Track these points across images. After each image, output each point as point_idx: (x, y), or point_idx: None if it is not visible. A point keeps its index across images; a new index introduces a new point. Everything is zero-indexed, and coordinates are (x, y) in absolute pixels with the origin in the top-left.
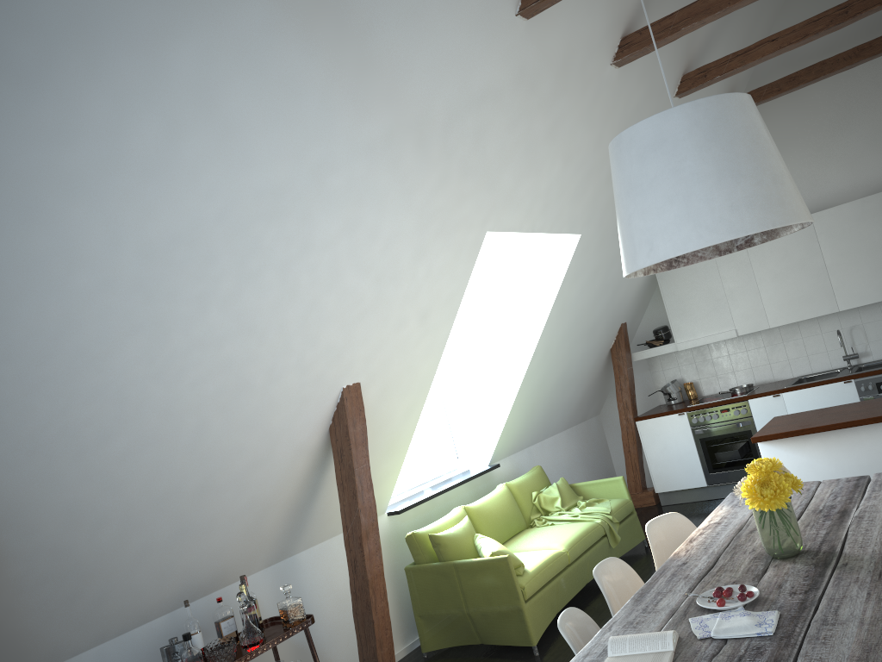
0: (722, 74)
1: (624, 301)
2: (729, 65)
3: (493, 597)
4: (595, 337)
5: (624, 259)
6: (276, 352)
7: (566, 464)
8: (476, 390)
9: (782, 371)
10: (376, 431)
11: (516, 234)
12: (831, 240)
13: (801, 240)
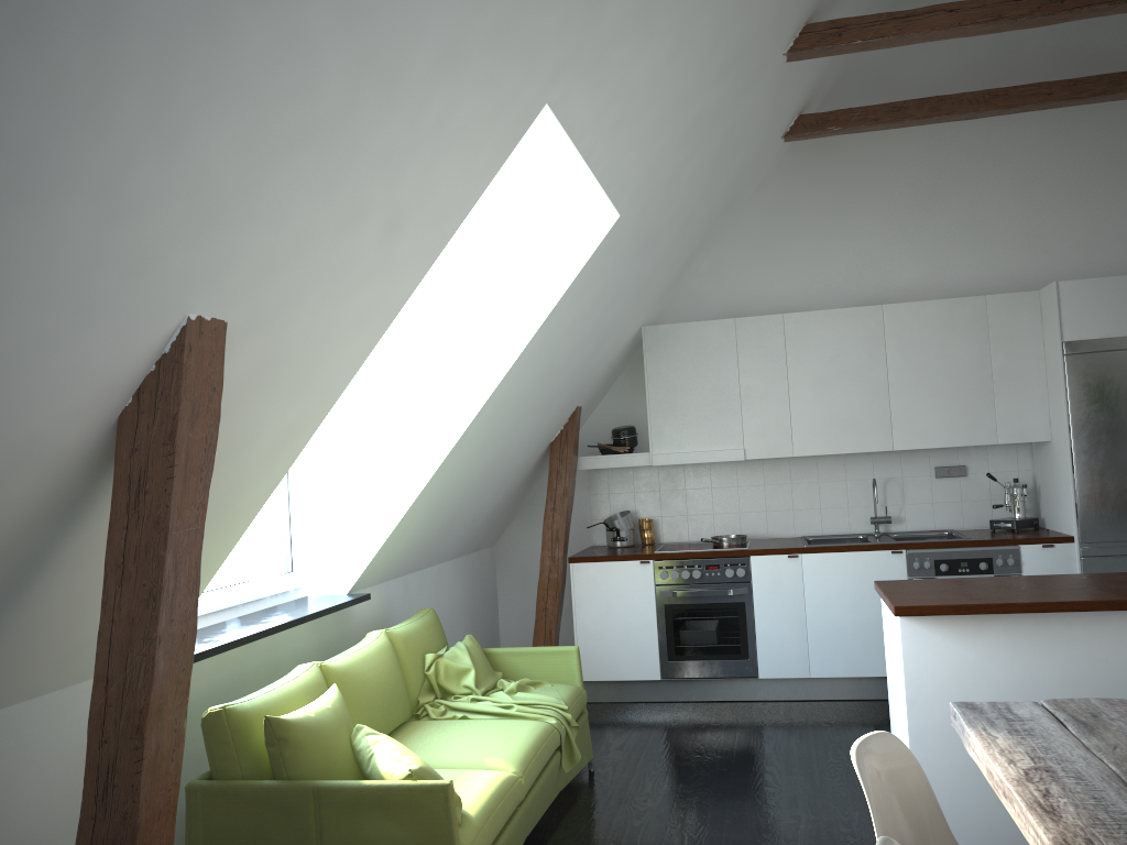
0: (866, 40)
1: (596, 370)
2: (880, 29)
3: None
4: (548, 414)
5: None
6: (61, 100)
7: (448, 614)
8: (356, 454)
9: (781, 525)
10: None
11: (564, 151)
12: (903, 347)
13: (863, 339)
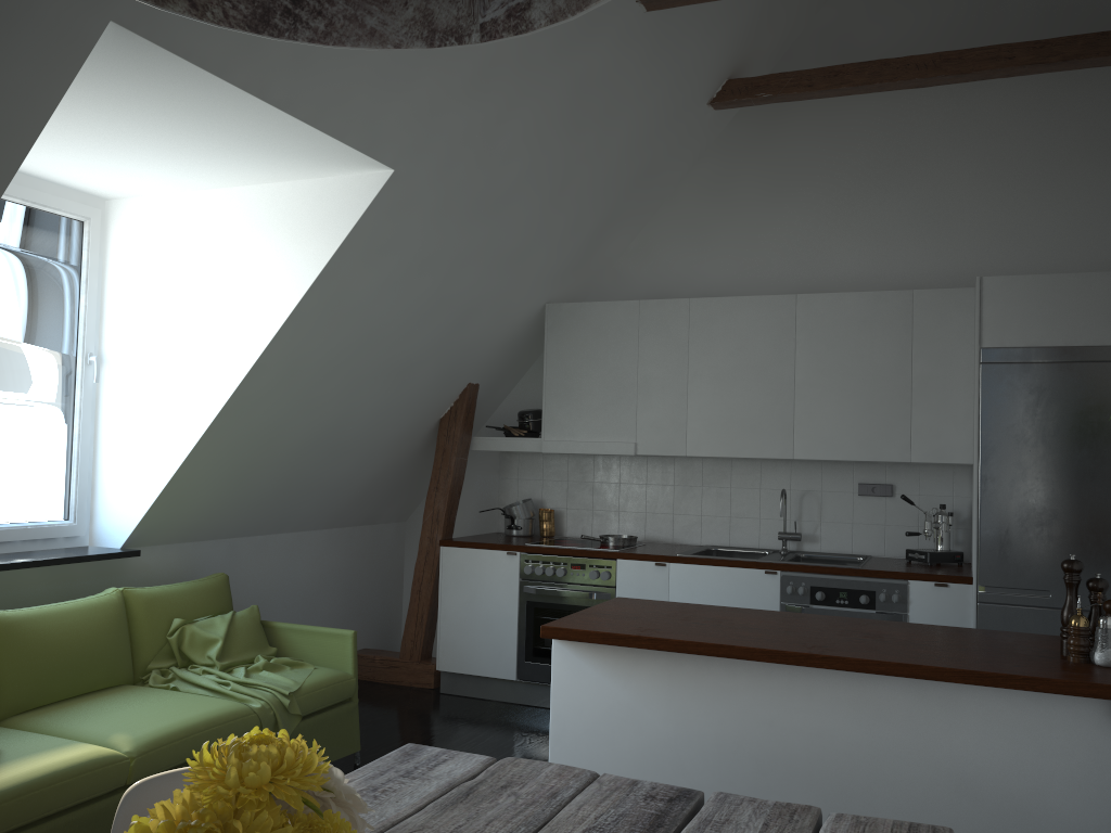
0: None
1: (479, 345)
2: None
3: None
4: (410, 387)
5: None
6: None
7: (307, 584)
8: (141, 407)
9: (688, 531)
10: None
11: (218, 84)
12: (815, 343)
13: (772, 331)
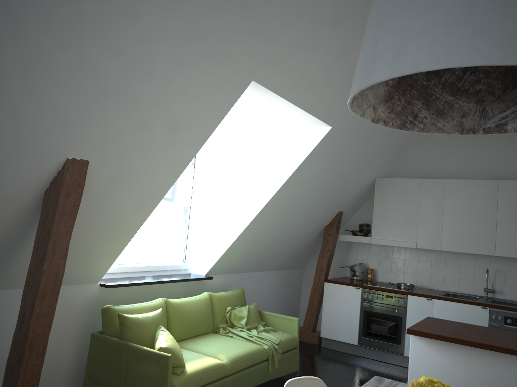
0: None
1: (346, 195)
2: None
3: (147, 386)
4: (317, 213)
5: (356, 75)
6: None
7: (266, 294)
8: (216, 218)
9: (437, 284)
10: (101, 212)
11: (279, 99)
12: (507, 203)
13: (485, 196)
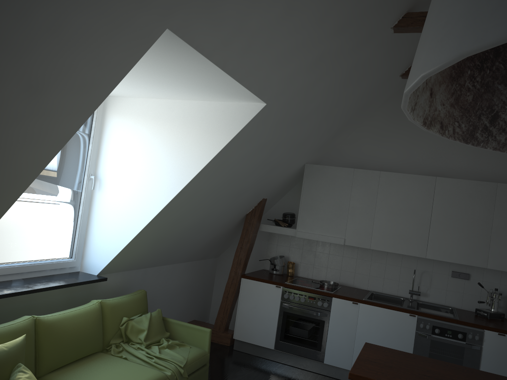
0: None
1: (273, 182)
2: None
3: None
4: (239, 201)
5: None
6: None
7: (174, 290)
8: (115, 205)
9: (361, 282)
10: None
11: (203, 61)
12: (443, 202)
13: (421, 193)
